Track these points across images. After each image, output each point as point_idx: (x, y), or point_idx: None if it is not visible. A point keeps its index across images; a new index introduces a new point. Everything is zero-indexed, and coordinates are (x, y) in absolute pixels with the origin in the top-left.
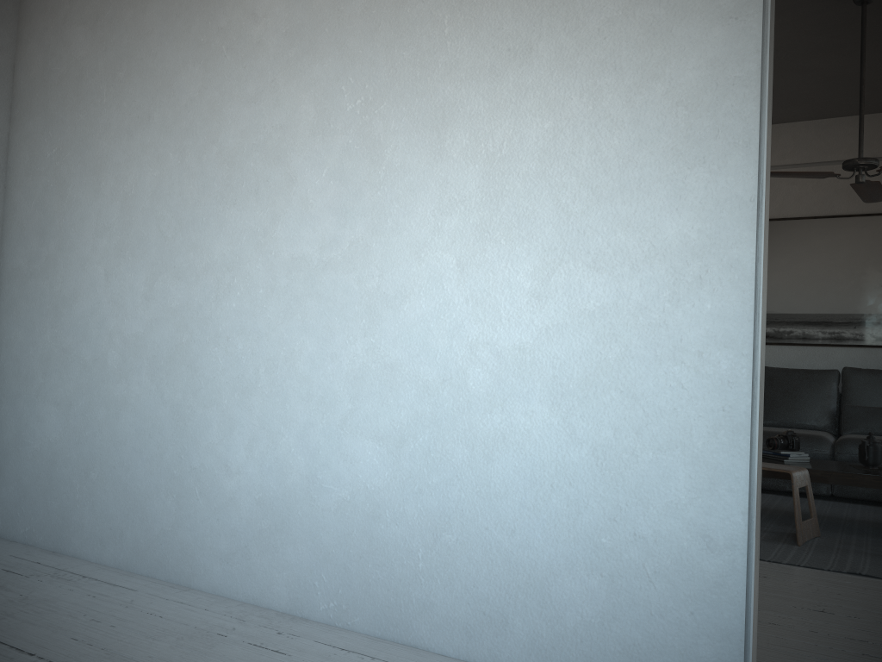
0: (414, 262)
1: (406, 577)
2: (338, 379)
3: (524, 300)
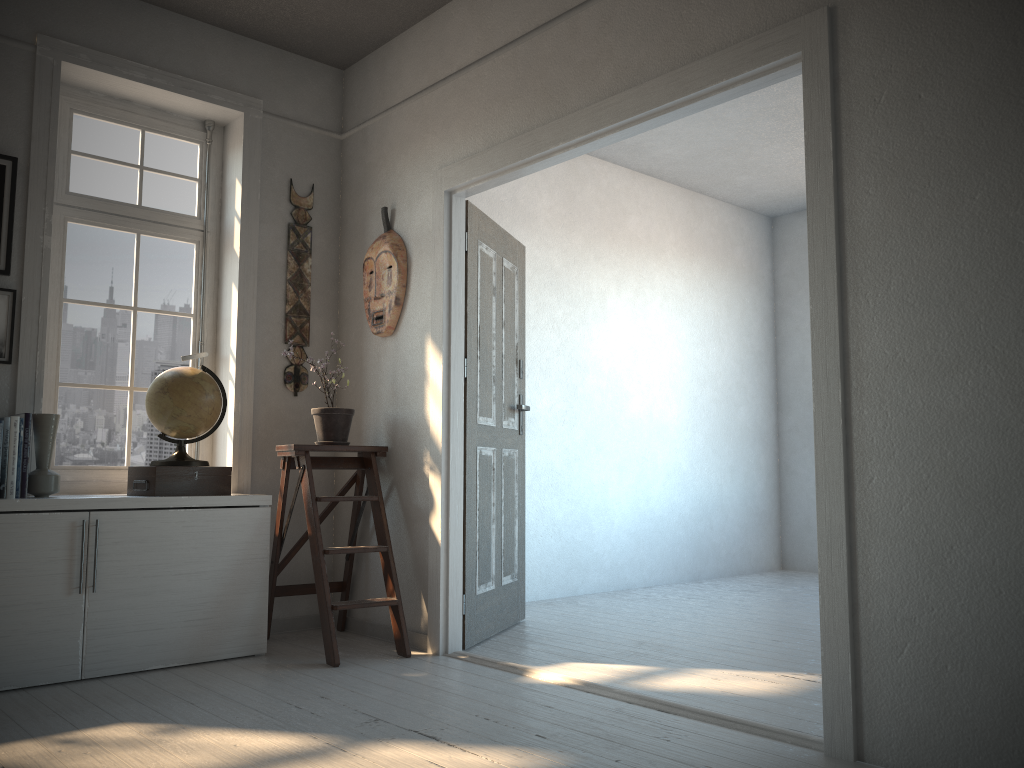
0: None
1: None
2: None
3: None
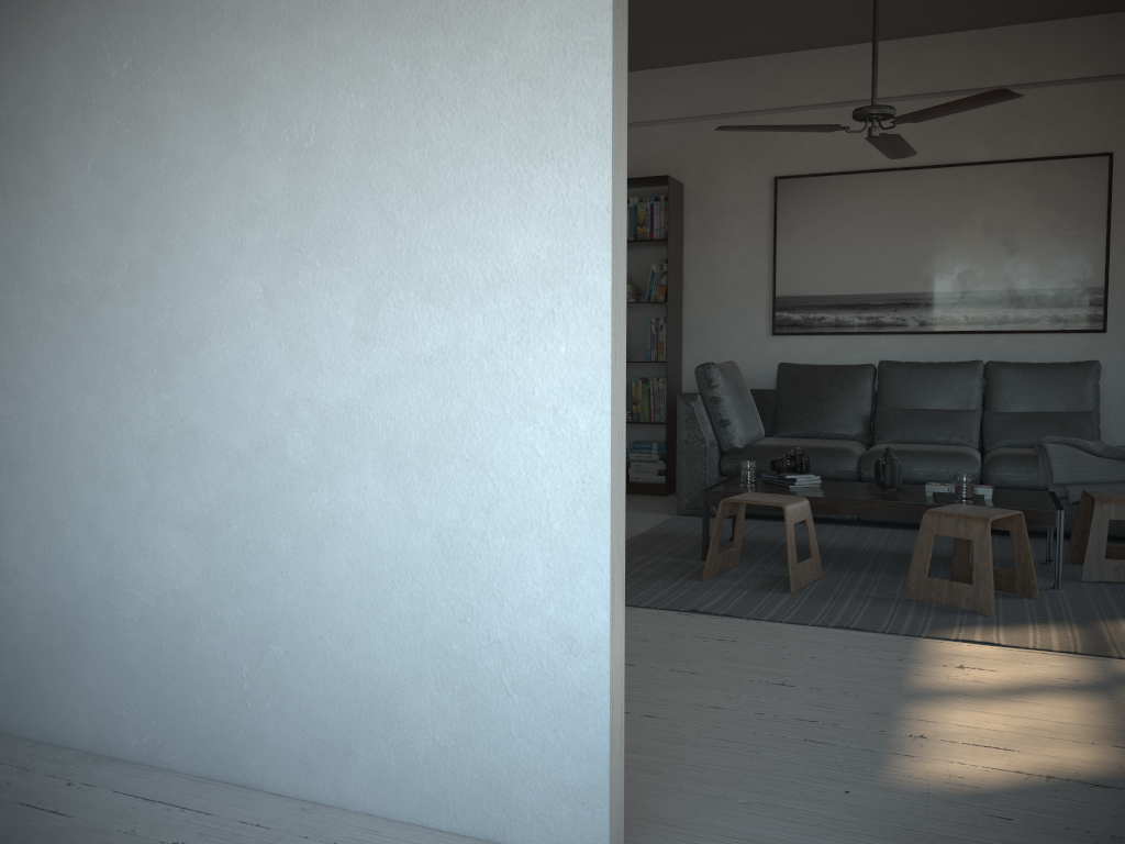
0: (212, 292)
1: (231, 701)
2: (130, 450)
3: (349, 342)
